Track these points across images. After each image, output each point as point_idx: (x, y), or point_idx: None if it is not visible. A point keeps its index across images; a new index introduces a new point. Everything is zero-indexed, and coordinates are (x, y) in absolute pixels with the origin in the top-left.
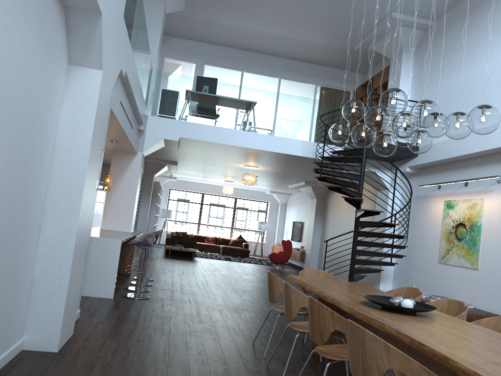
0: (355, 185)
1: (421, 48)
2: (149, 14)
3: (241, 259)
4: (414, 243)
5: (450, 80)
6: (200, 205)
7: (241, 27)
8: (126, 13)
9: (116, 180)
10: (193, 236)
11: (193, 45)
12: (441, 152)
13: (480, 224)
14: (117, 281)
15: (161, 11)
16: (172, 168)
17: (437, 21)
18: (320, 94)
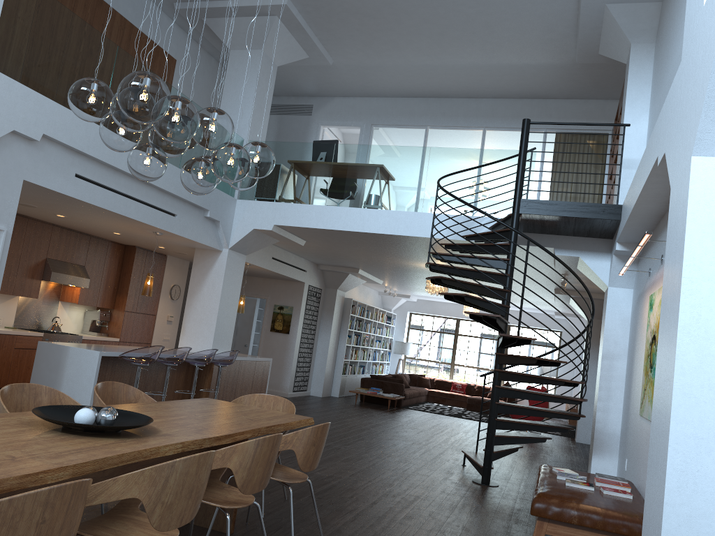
0: (495, 276)
1: (658, 32)
2: (243, 70)
3: (484, 417)
4: (632, 381)
5: (667, 74)
6: (453, 336)
7: (396, 64)
8: (30, 64)
9: (197, 287)
10: (435, 381)
11: (357, 104)
12: (628, 206)
13: None
14: None
15: (257, 64)
16: (365, 279)
17: None
18: (553, 144)
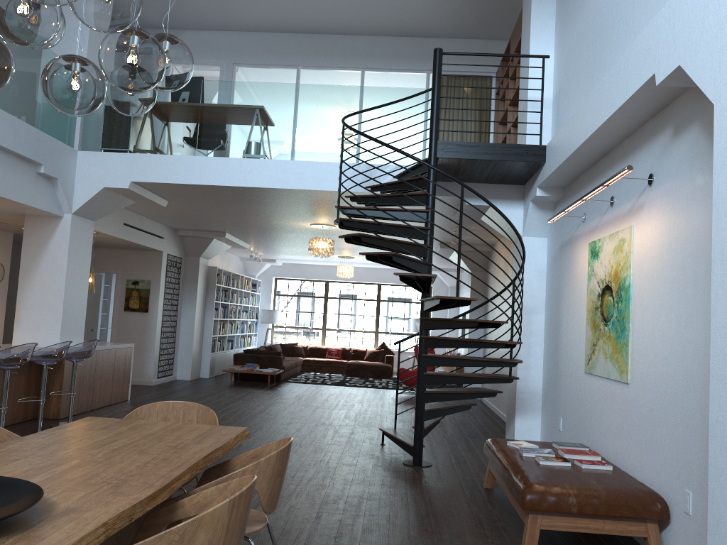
0: (415, 231)
1: None
2: None
3: (367, 382)
4: (560, 336)
5: None
6: (323, 300)
7: None
8: None
9: (32, 264)
10: (308, 348)
11: (214, 39)
12: (566, 144)
13: (629, 284)
14: None
15: None
16: (232, 243)
17: None
18: None
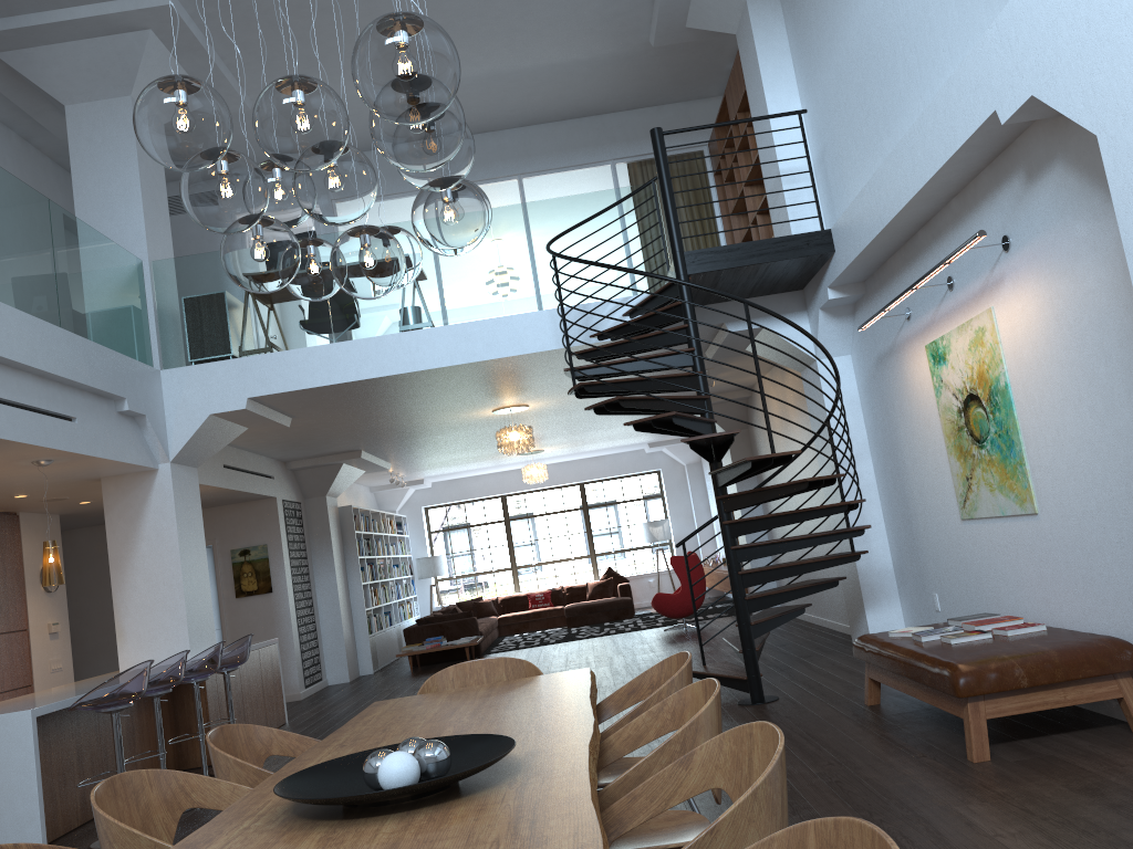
0: (682, 380)
1: None
2: (104, 138)
3: (606, 628)
4: (907, 482)
5: (850, 24)
6: (504, 524)
7: None
8: None
9: (126, 547)
10: (500, 601)
11: None
12: (867, 221)
13: (1006, 384)
14: None
15: (128, 123)
16: (367, 466)
17: None
18: (630, 181)
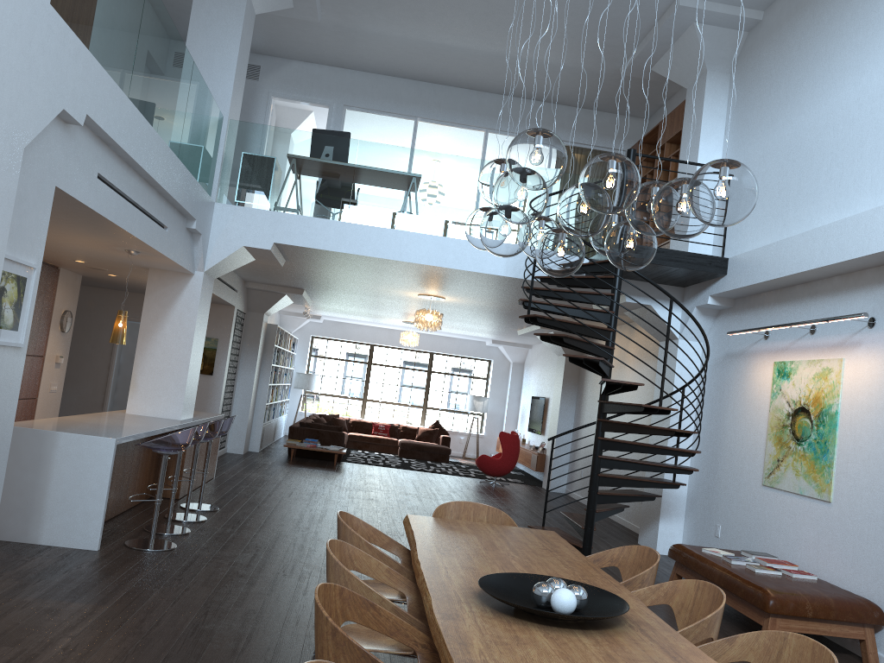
0: (600, 331)
1: (741, 65)
2: (219, 15)
3: (431, 466)
4: (722, 444)
5: (789, 124)
6: (366, 366)
7: (405, 36)
8: (78, 1)
9: (154, 324)
10: (351, 422)
11: (324, 74)
12: (765, 266)
13: (836, 412)
14: (140, 512)
15: (241, 10)
16: (299, 300)
17: (770, 11)
18: None
